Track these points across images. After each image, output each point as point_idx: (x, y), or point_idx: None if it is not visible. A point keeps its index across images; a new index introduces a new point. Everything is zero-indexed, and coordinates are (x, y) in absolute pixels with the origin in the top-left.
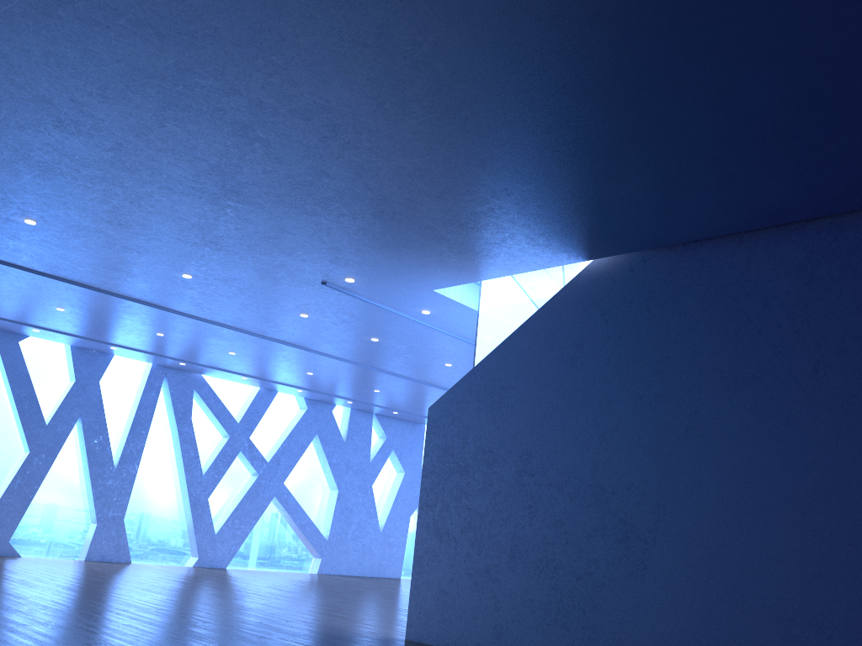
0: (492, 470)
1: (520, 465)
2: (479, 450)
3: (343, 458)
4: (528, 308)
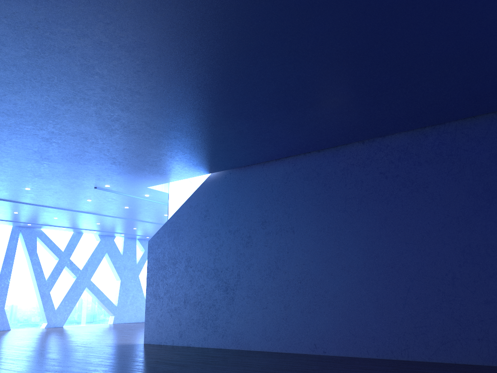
0: (176, 266)
1: (186, 263)
2: (170, 258)
3: (122, 263)
4: (189, 193)
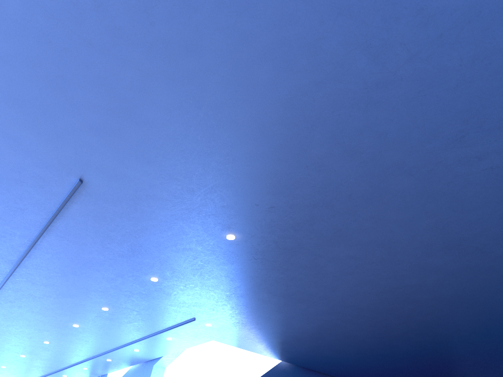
0: None
1: None
2: None
3: None
4: (240, 366)
